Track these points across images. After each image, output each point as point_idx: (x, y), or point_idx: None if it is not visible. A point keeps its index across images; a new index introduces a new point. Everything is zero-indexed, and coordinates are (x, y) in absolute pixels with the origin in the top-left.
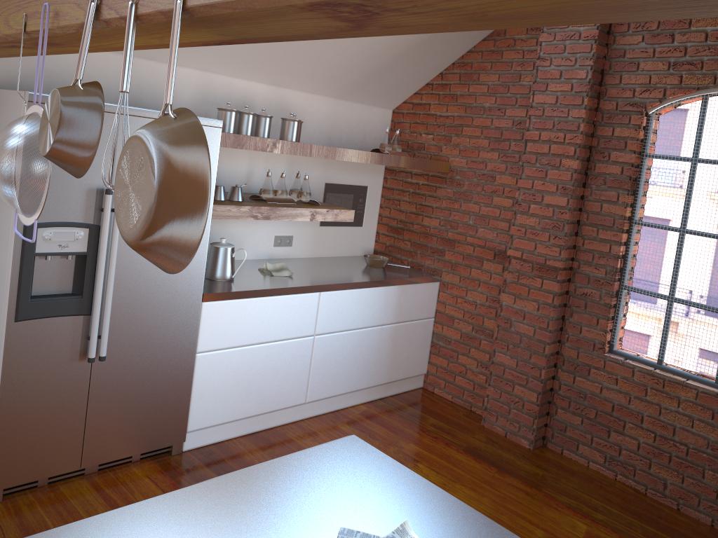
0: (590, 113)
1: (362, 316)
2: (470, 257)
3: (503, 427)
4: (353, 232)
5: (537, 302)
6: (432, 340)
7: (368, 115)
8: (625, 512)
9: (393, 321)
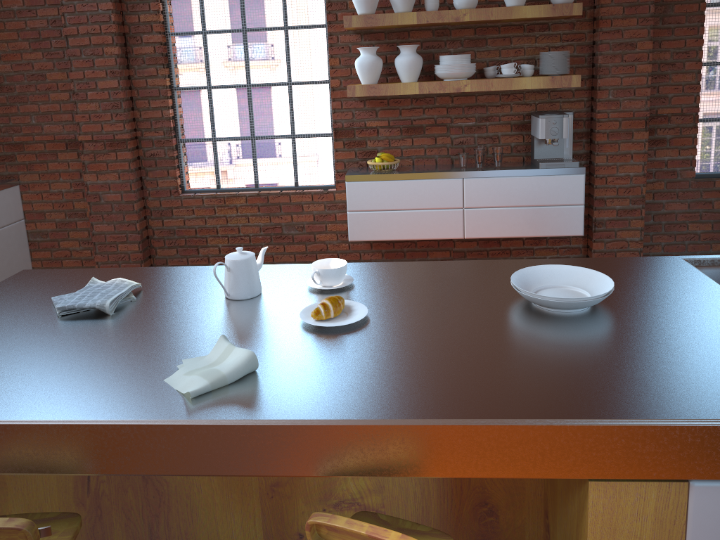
0: (116, 4)
1: None
2: (43, 154)
3: None
4: None
5: (117, 172)
6: (28, 239)
7: None
8: None
9: None
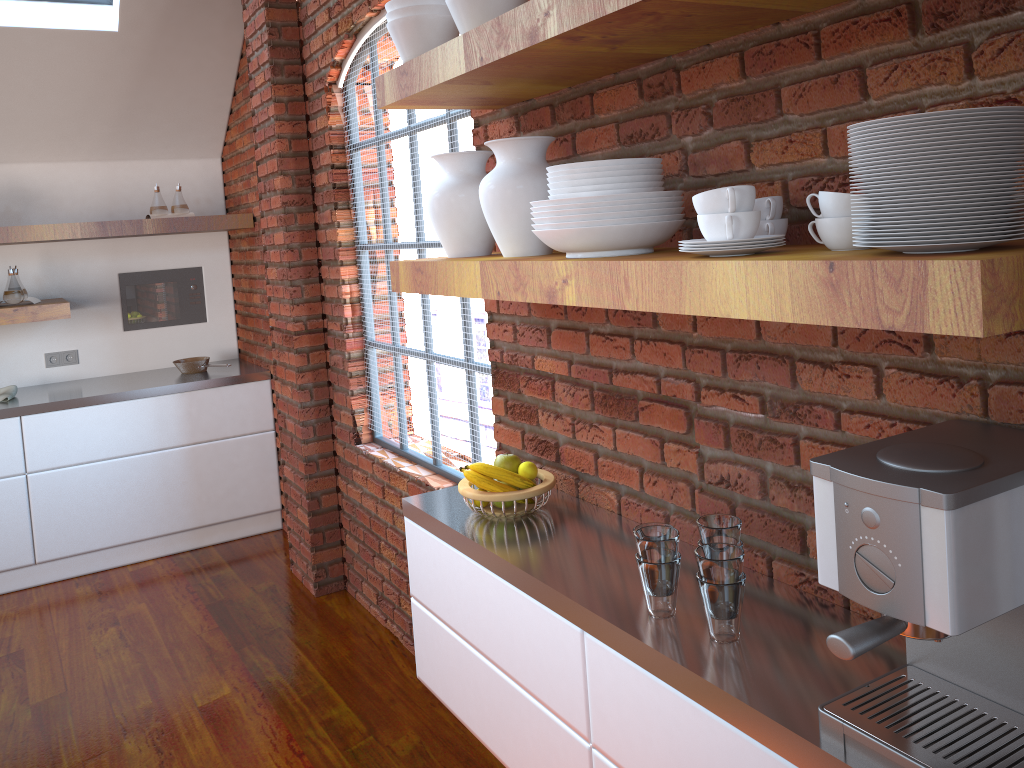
0: (287, 105)
1: (116, 441)
2: None
3: (302, 570)
4: (190, 332)
5: (293, 385)
6: (280, 461)
7: (175, 172)
8: (327, 670)
9: (184, 442)
